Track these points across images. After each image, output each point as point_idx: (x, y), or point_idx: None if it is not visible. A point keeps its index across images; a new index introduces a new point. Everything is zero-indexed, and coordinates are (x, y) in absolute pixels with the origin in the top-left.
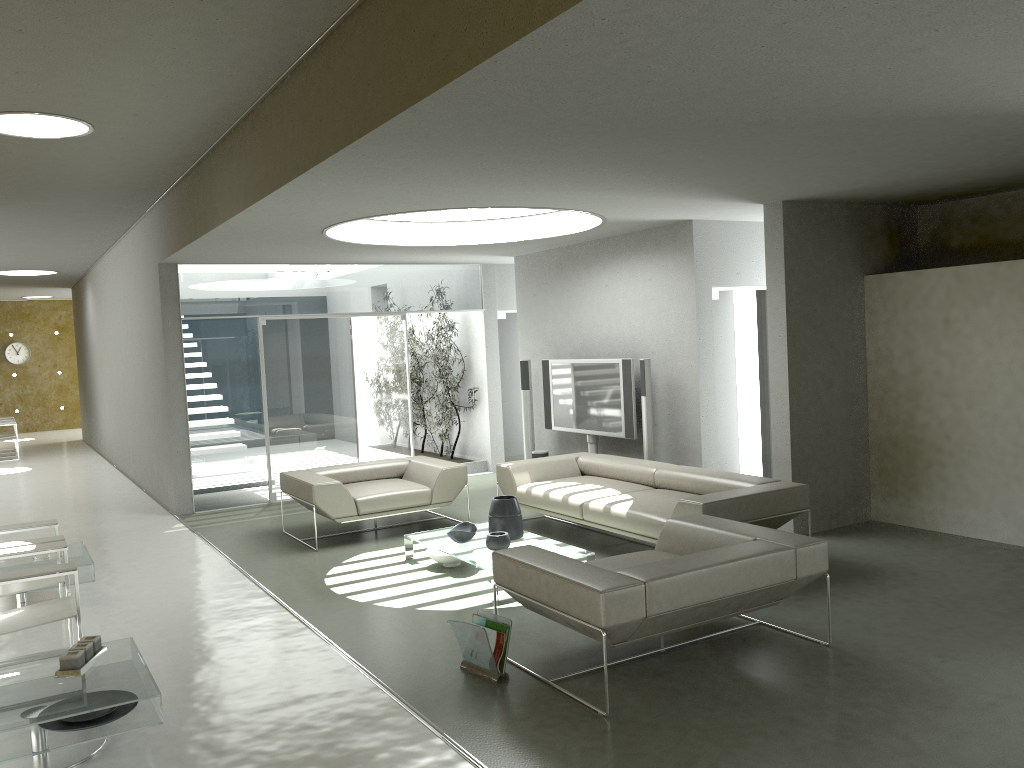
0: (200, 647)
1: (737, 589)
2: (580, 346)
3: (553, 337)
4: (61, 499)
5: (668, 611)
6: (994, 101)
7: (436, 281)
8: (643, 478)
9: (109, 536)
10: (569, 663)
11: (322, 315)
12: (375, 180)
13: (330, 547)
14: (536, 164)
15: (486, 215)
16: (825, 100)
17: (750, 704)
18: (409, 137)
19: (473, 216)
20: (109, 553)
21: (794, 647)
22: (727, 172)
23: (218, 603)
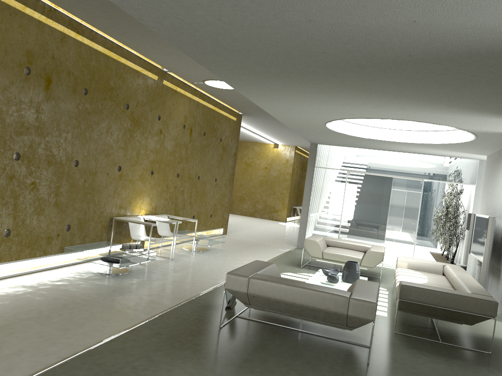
0: (195, 270)
1: (302, 302)
2: (493, 209)
3: (488, 202)
4: (281, 234)
5: (259, 295)
6: (468, 41)
7: (447, 165)
8: (450, 280)
9: (261, 245)
10: (260, 317)
11: (377, 174)
12: (280, 101)
13: (308, 269)
14: (322, 93)
15: (439, 128)
16: (354, 51)
17: (269, 351)
18: (238, 80)
19: (433, 128)
20: (248, 248)
21: (351, 356)
22: (443, 97)
23: (231, 266)
